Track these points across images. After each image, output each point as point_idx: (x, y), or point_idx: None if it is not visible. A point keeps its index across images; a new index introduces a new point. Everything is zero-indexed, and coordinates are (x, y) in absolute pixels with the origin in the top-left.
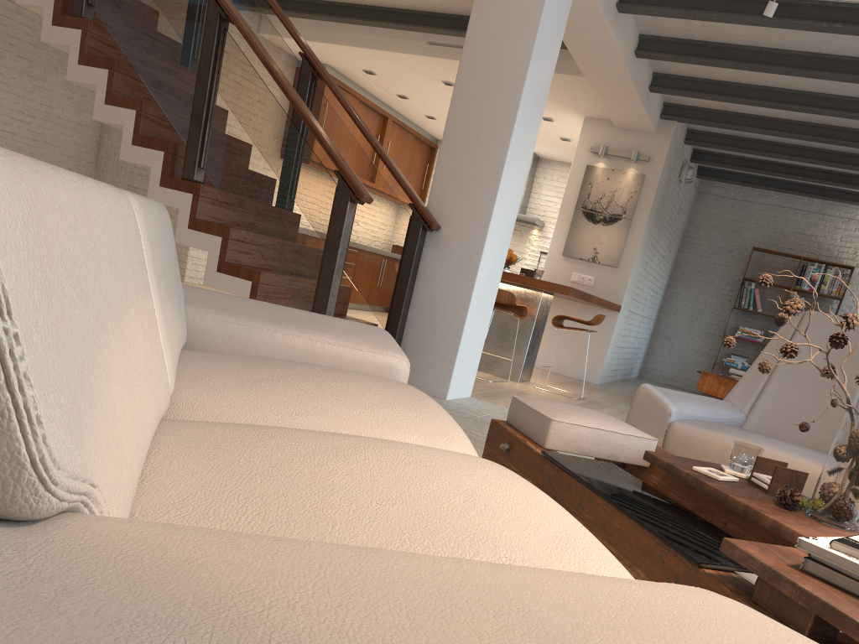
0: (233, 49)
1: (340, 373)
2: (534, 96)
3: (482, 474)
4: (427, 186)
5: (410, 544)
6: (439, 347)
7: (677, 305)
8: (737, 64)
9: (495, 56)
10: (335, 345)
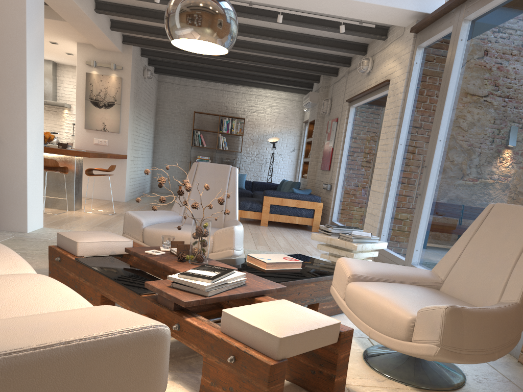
0: None
1: None
2: (35, 48)
3: (32, 282)
4: None
5: (1, 317)
6: (15, 203)
7: (162, 148)
8: (153, 20)
9: (2, 26)
10: None
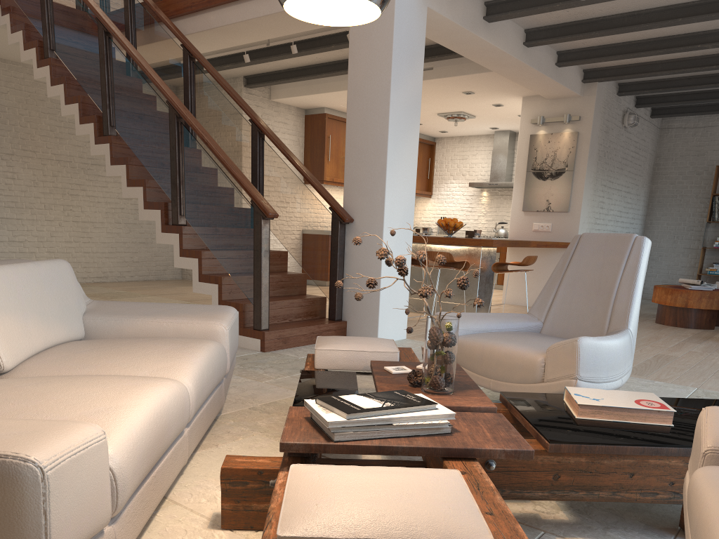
0: (187, 135)
1: (151, 340)
2: (404, 110)
3: (119, 385)
4: (432, 175)
5: None
6: (367, 306)
7: (658, 230)
8: (606, 32)
9: (368, 90)
10: (175, 323)
